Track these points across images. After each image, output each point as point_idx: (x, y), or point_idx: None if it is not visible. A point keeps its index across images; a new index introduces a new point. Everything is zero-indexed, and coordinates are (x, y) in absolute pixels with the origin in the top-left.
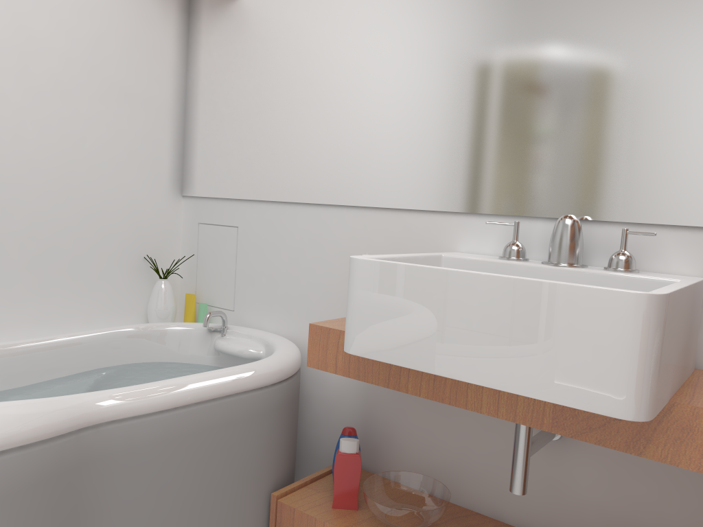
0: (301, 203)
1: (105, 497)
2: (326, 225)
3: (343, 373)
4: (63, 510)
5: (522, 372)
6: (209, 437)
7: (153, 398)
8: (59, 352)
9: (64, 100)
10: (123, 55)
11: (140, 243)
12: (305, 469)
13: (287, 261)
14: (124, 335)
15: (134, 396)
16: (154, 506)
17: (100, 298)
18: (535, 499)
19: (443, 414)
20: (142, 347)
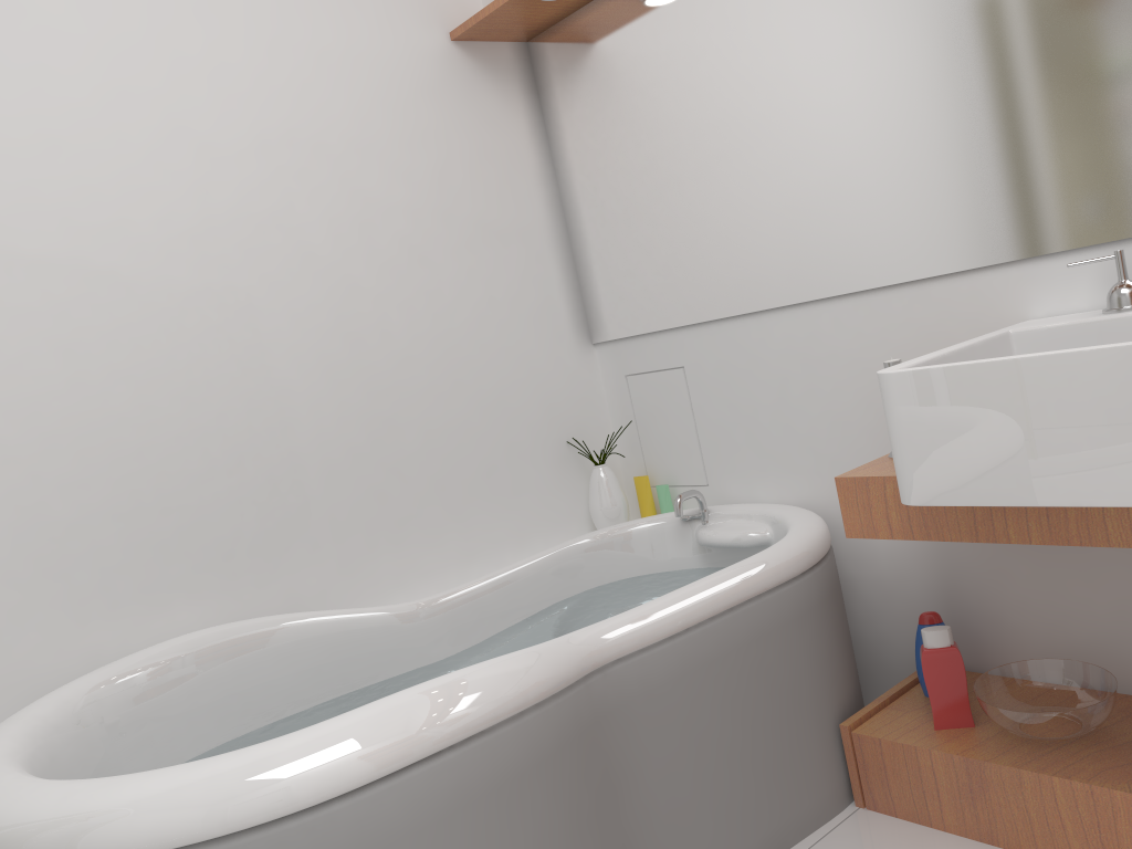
0: (768, 310)
1: (634, 756)
2: (814, 331)
3: (904, 536)
4: (595, 777)
5: None
6: (738, 660)
7: (657, 621)
8: (506, 591)
9: (422, 265)
10: (474, 181)
11: (557, 424)
12: (873, 686)
13: (769, 397)
14: (576, 552)
15: (634, 623)
16: (693, 761)
17: (528, 510)
18: None
19: (1071, 565)
20: (602, 563)
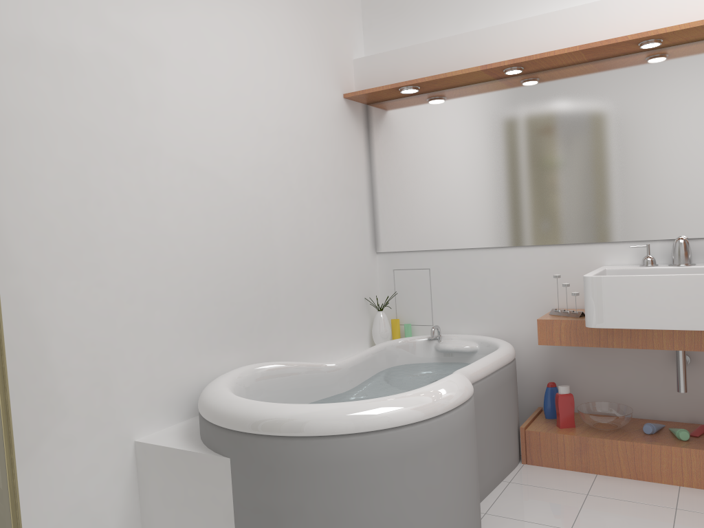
0: (482, 248)
1: None
2: (504, 260)
3: (566, 344)
4: None
5: (702, 319)
6: (498, 392)
7: (480, 370)
8: (364, 363)
9: (326, 201)
10: (345, 165)
11: (362, 288)
12: None
13: (475, 286)
14: (384, 349)
15: (474, 370)
16: (486, 433)
17: (349, 329)
18: (677, 402)
19: (608, 364)
20: (392, 356)
